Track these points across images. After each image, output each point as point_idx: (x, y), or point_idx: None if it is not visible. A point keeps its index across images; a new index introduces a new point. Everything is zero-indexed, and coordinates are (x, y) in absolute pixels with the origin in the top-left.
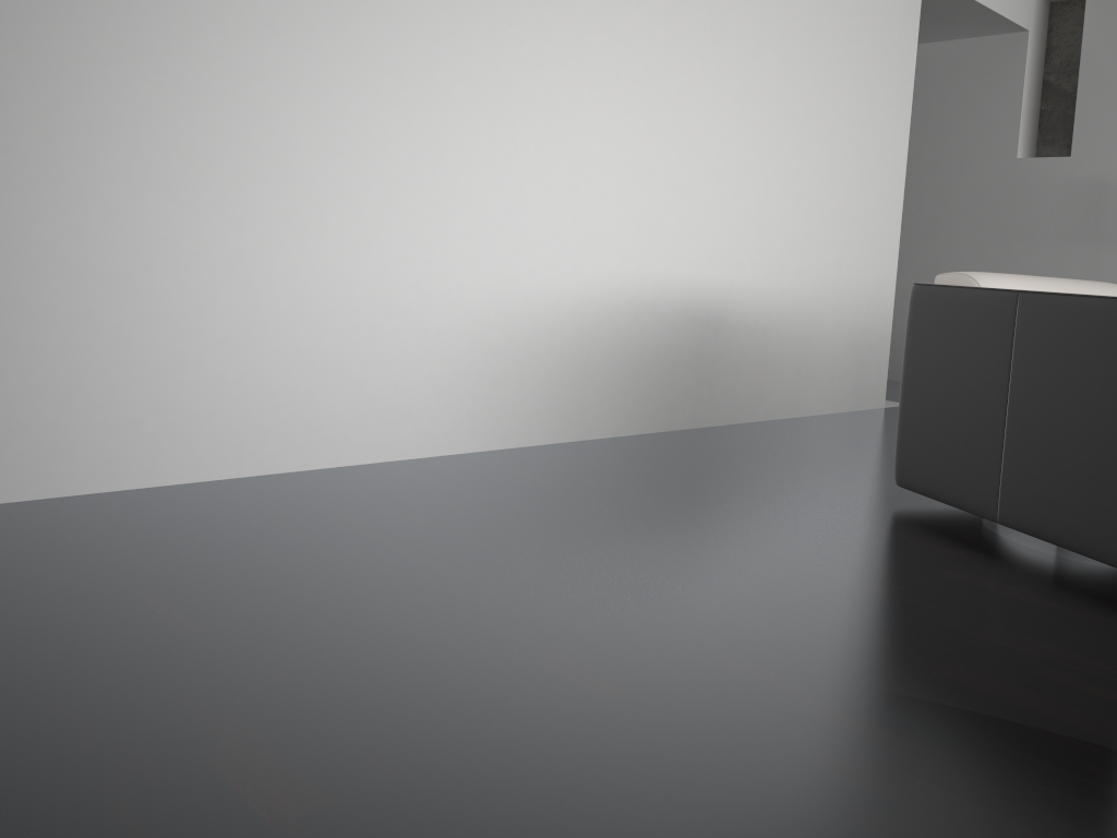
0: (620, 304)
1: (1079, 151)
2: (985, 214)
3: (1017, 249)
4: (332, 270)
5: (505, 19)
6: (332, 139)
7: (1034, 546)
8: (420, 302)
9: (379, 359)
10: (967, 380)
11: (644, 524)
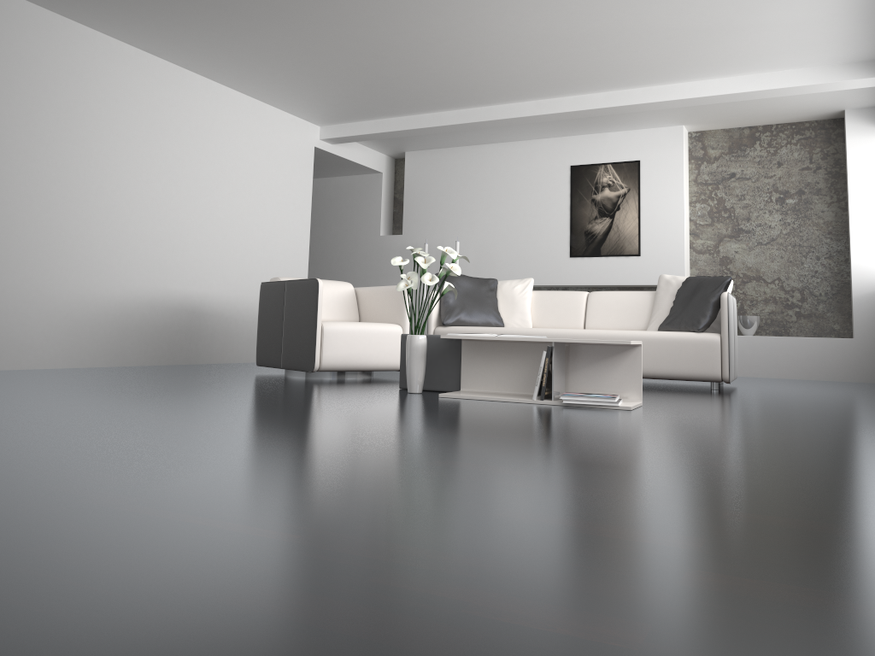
0: (144, 302)
1: (405, 231)
2: (368, 264)
3: (382, 281)
4: None
5: (83, 173)
6: None
7: (294, 375)
8: (39, 297)
9: (18, 322)
10: (273, 316)
11: (136, 375)
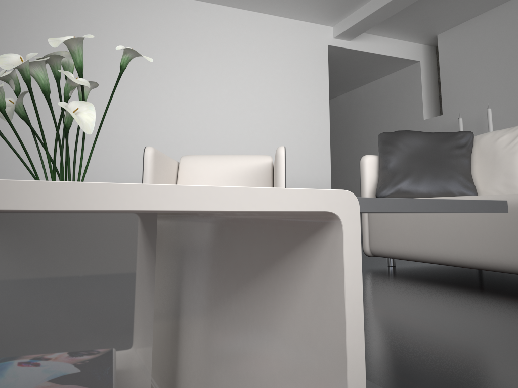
0: None
1: (445, 111)
2: None
3: None
4: None
5: None
6: None
7: None
8: None
9: None
10: None
11: None
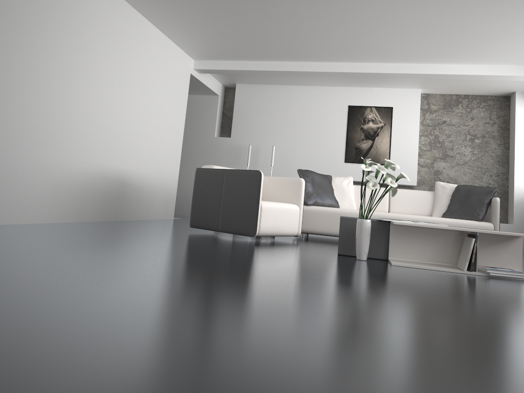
0: (97, 174)
1: (233, 136)
2: (204, 155)
3: None
4: (11, 153)
5: (71, 74)
6: (16, 108)
7: (228, 236)
8: (37, 167)
9: (22, 186)
10: (211, 193)
11: (125, 234)
